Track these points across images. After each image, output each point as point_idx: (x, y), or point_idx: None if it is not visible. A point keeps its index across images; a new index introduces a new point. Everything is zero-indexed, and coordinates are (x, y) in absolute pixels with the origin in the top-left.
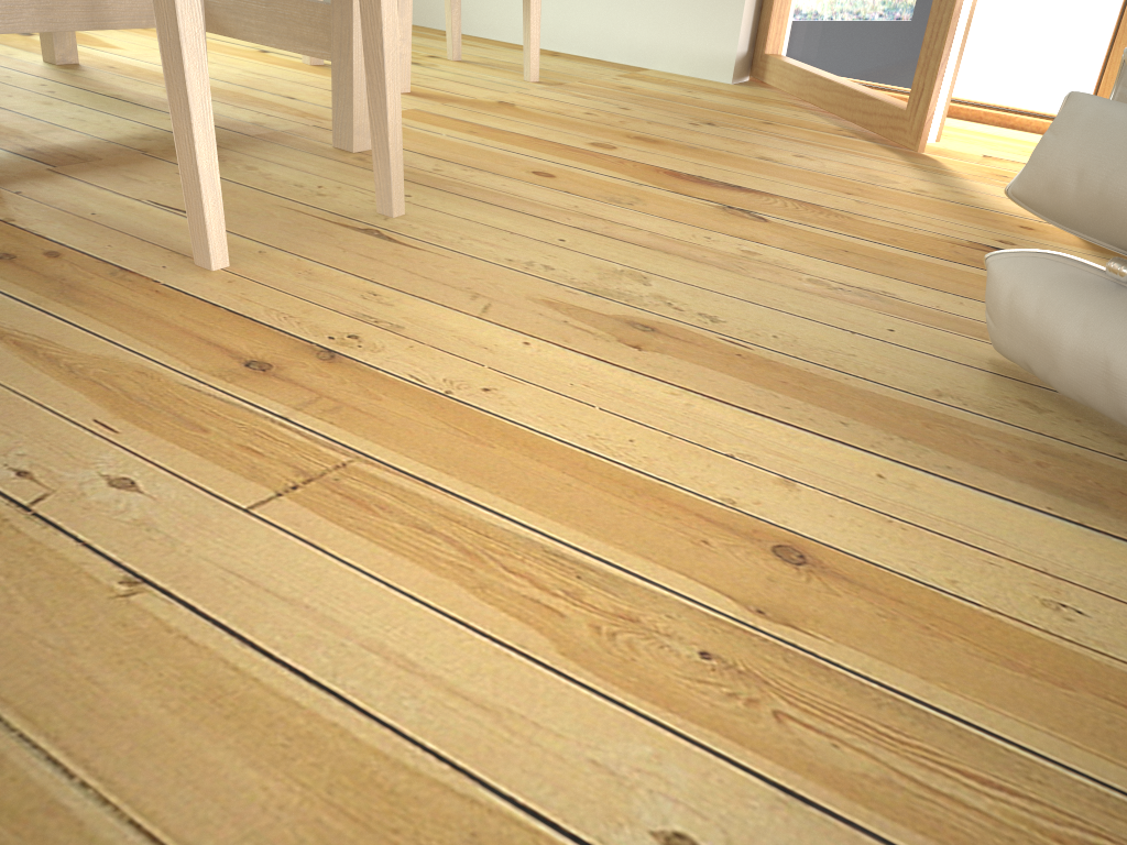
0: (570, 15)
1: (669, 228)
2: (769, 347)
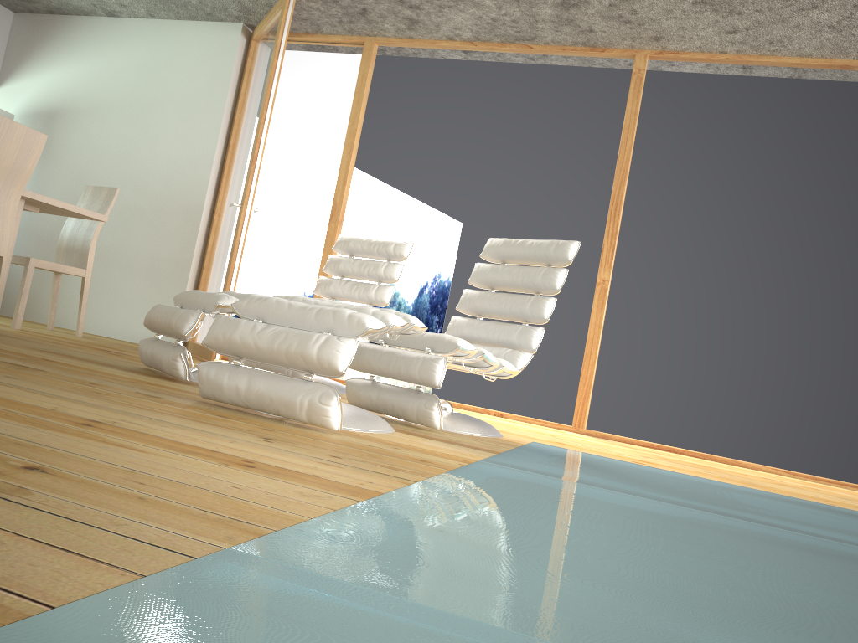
0: (112, 322)
1: (84, 351)
2: (83, 357)
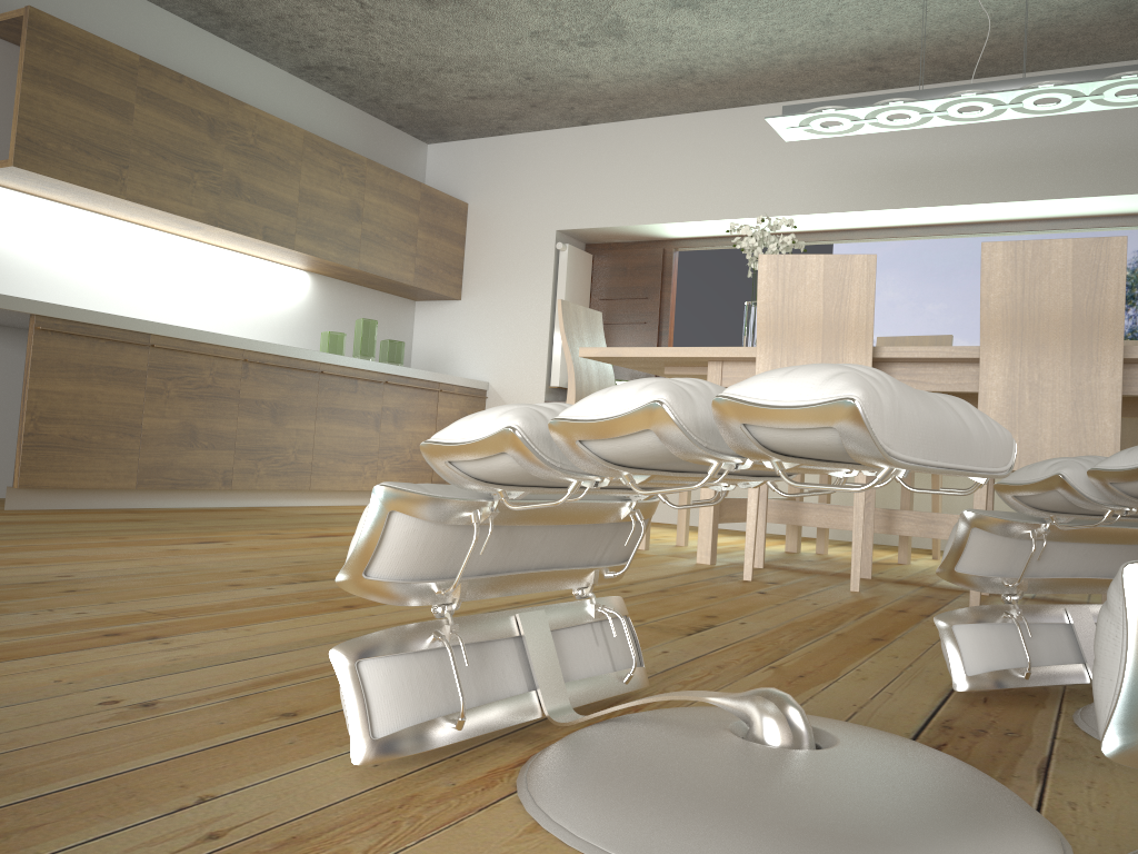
0: None
1: None
2: None
